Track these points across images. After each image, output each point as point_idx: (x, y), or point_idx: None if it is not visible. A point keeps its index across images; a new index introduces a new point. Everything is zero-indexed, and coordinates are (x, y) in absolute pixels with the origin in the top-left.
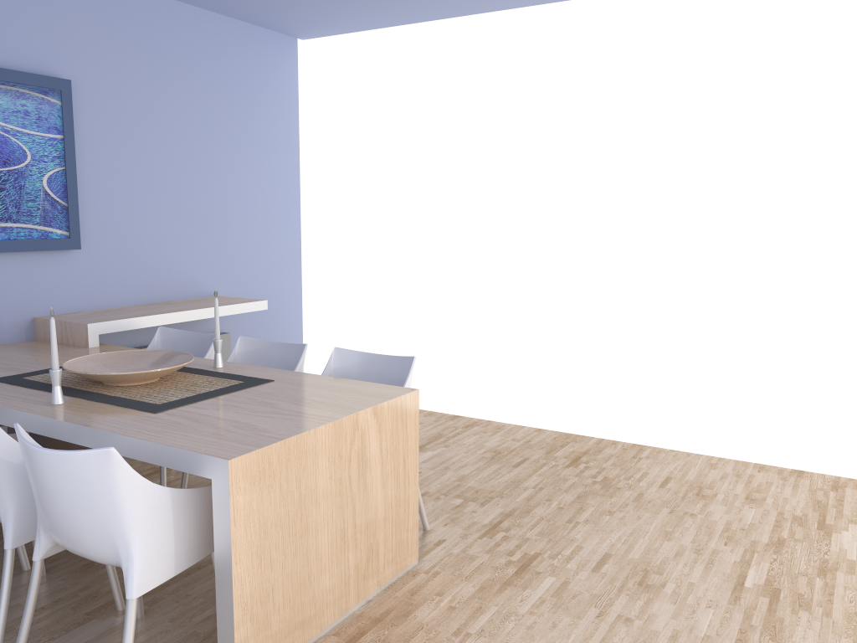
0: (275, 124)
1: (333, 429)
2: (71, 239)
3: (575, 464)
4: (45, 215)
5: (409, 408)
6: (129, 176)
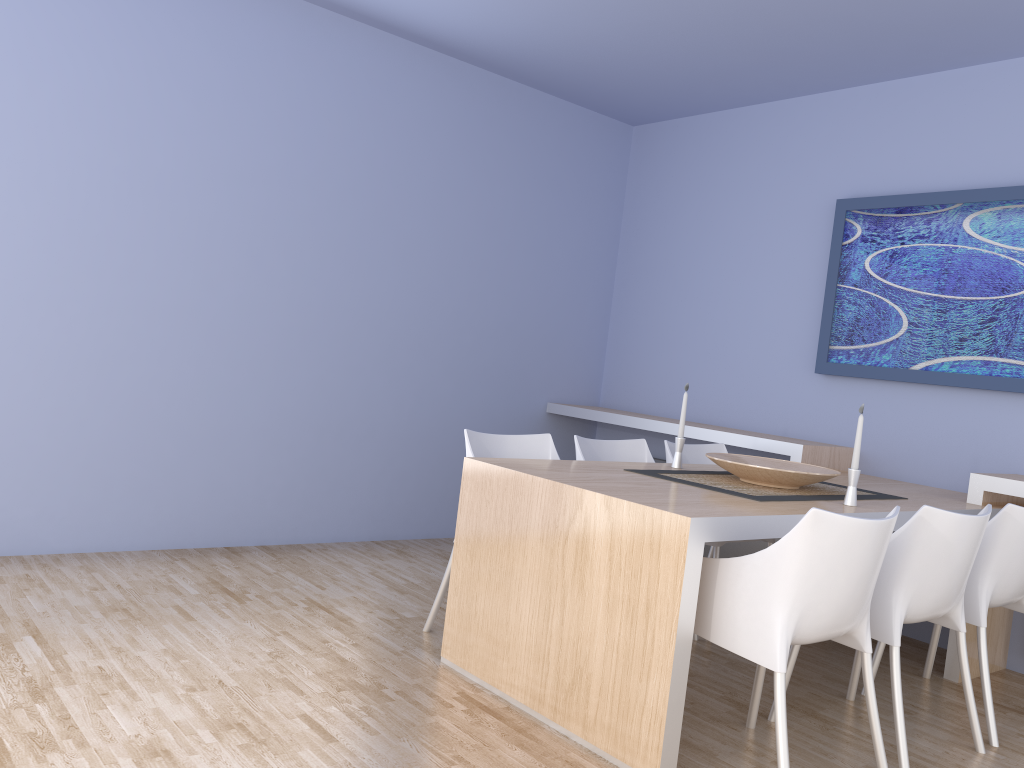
0: None
1: (551, 490)
2: None
3: None
4: None
5: (667, 535)
6: None
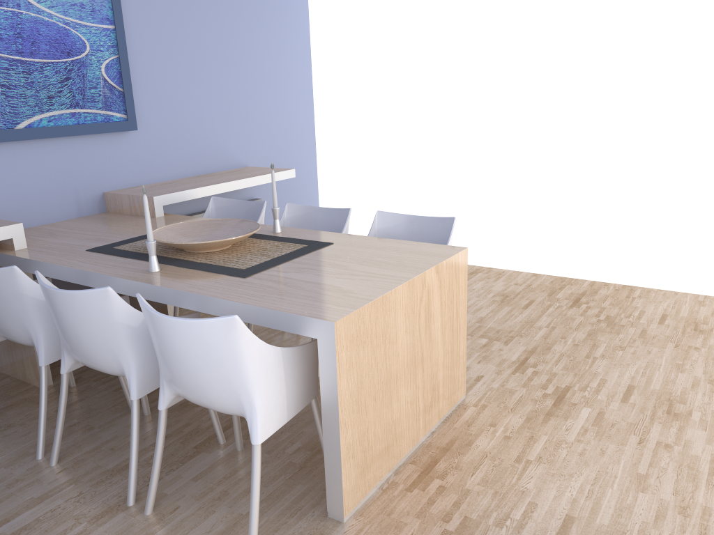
0: (289, 7)
1: (408, 288)
2: (129, 121)
3: (577, 304)
4: (106, 100)
5: (461, 265)
6: (171, 61)
